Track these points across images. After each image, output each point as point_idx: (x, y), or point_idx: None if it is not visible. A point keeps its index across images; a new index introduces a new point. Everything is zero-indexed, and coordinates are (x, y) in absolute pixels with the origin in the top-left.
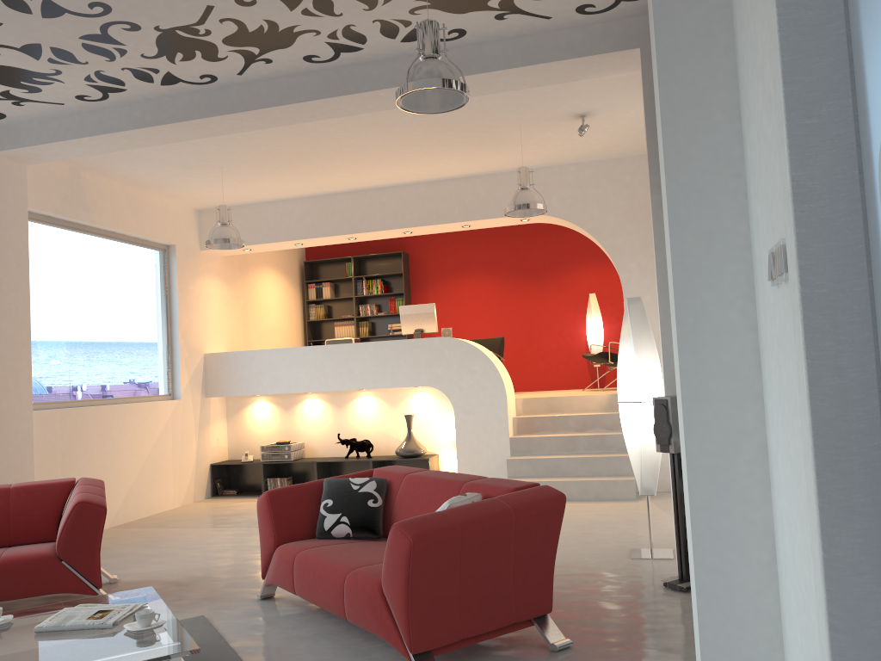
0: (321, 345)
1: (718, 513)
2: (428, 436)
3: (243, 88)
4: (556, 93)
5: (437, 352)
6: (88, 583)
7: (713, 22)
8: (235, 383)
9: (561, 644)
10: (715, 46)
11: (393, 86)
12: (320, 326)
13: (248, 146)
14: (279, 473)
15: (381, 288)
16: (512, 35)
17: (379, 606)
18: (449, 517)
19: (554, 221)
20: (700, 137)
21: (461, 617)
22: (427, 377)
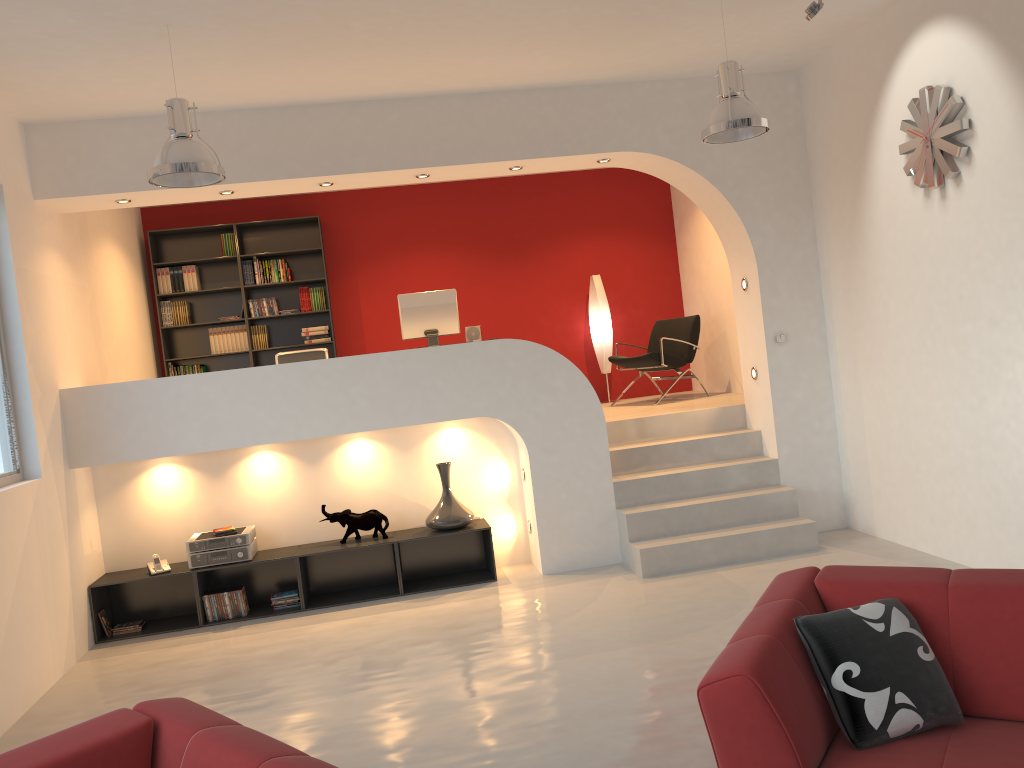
0: (295, 362)
1: None
2: (466, 493)
3: None
4: None
5: (496, 363)
6: None
7: None
8: (130, 438)
9: None
10: None
11: None
12: (178, 336)
13: None
14: (210, 583)
15: (285, 273)
16: None
17: None
18: None
19: (642, 164)
20: None
21: None
22: (482, 402)
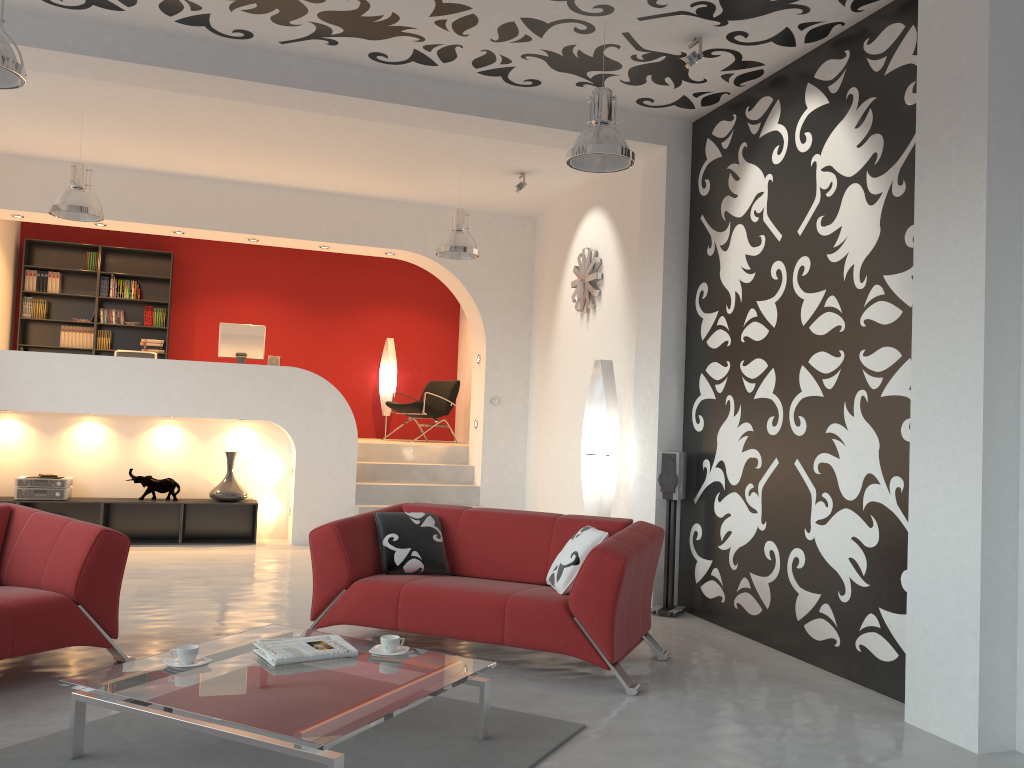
0: (130, 357)
1: (994, 524)
2: (246, 478)
3: (267, 55)
4: (530, 150)
5: (283, 383)
6: (104, 632)
7: (1013, 218)
8: None
9: (667, 654)
10: (1013, 234)
11: (445, 110)
12: (33, 327)
13: (159, 104)
14: None
15: (136, 293)
16: (568, 99)
17: (567, 624)
18: (625, 543)
19: (418, 261)
20: (1002, 288)
21: (626, 631)
22: (267, 410)
